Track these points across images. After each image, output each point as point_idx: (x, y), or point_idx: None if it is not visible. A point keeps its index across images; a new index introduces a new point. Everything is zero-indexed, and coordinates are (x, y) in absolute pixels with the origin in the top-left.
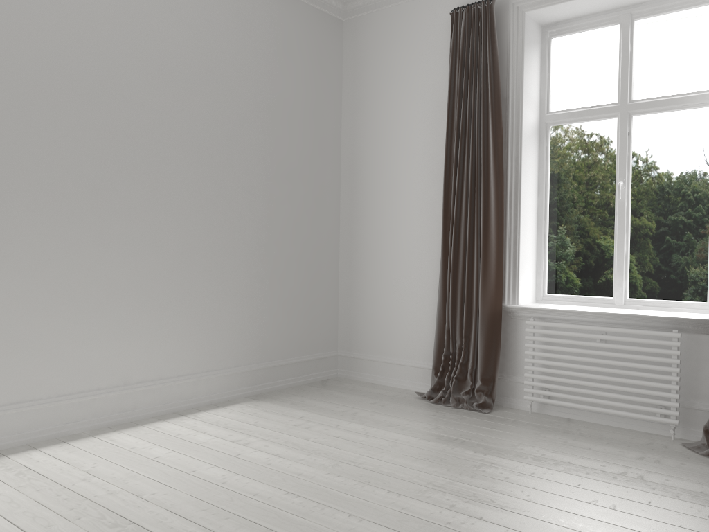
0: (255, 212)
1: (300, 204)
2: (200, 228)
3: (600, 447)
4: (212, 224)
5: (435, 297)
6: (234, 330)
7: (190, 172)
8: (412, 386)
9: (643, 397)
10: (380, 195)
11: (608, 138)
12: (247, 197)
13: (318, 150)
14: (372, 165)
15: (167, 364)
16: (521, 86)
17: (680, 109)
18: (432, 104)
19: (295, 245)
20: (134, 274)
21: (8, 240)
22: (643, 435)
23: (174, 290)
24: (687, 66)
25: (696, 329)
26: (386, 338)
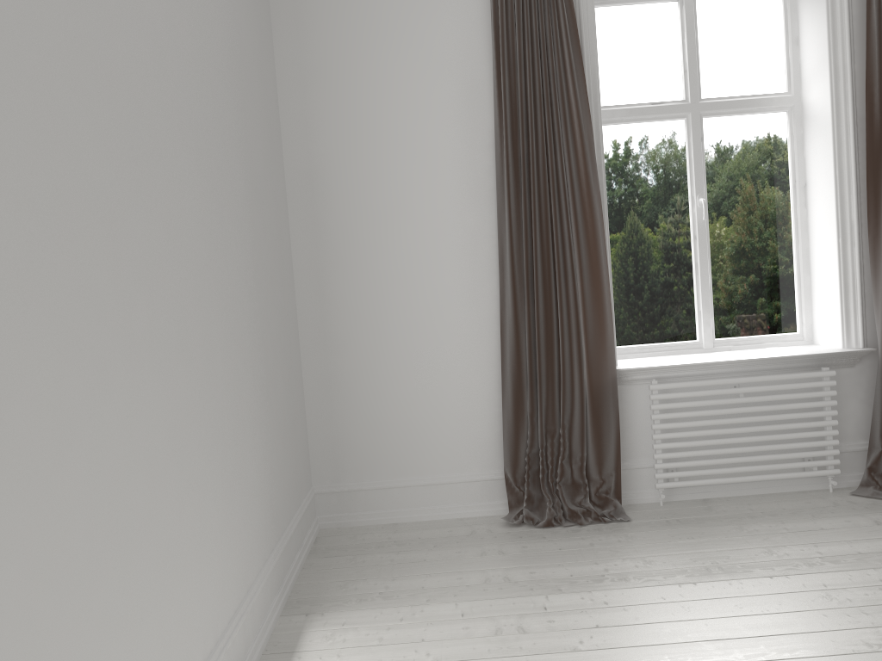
0: (247, 261)
1: (271, 242)
2: (213, 300)
3: (821, 522)
4: (221, 290)
5: (491, 373)
6: (256, 496)
7: (193, 181)
8: (467, 512)
9: (800, 452)
10: (374, 224)
11: (676, 145)
12: (239, 232)
13: (271, 147)
14: (352, 175)
15: (218, 605)
16: (596, 68)
17: (755, 113)
18: (458, 82)
19: (275, 318)
20: (171, 423)
21: (4, 390)
22: (803, 495)
23: (208, 442)
24: (757, 63)
25: (839, 363)
26: (409, 448)
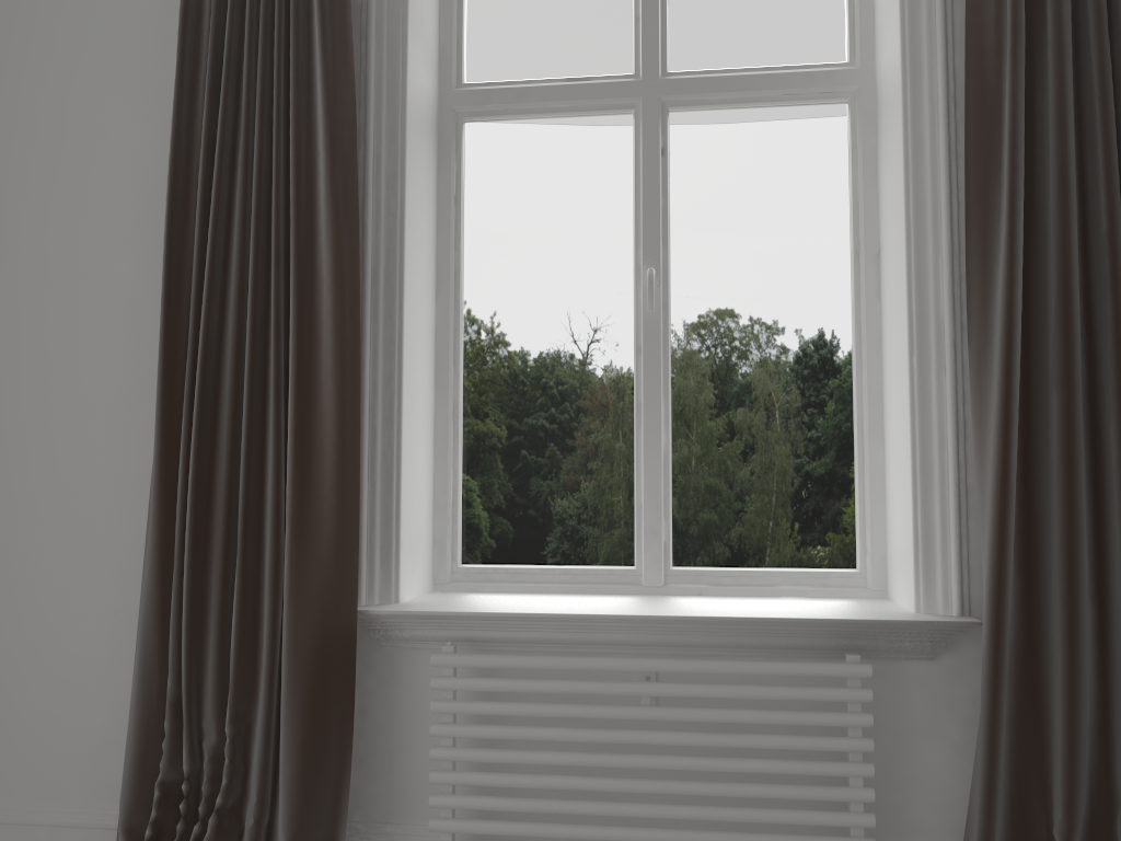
0: None
1: None
2: None
3: None
4: None
5: (132, 593)
6: None
7: None
8: None
9: None
10: None
11: (614, 162)
12: None
13: None
14: None
15: None
16: None
17: (779, 103)
18: (131, 5)
19: None
20: None
21: None
22: None
23: None
24: (790, 7)
25: (896, 648)
26: None
